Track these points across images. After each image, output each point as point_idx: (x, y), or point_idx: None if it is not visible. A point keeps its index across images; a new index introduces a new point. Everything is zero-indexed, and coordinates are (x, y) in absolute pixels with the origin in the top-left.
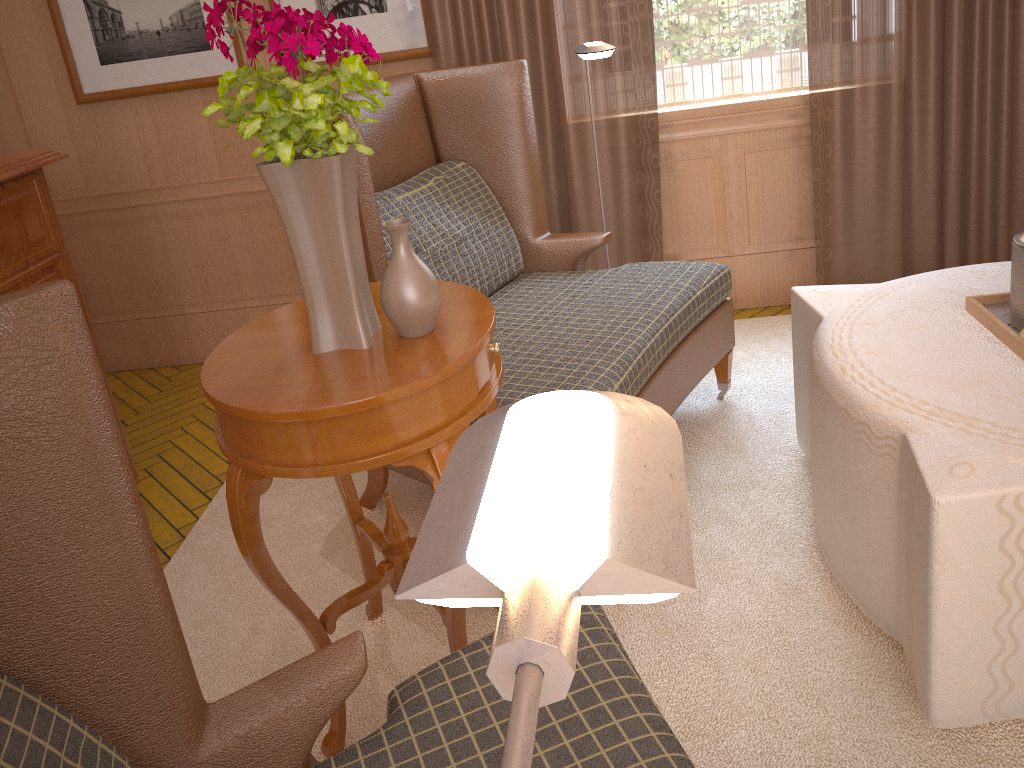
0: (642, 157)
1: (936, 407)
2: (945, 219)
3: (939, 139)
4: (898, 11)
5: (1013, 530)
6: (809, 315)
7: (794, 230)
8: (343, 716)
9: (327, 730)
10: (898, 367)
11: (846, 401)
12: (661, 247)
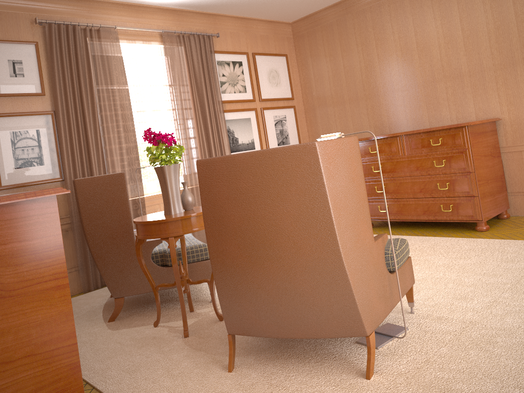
0: (138, 211)
1: None
2: None
3: None
4: None
5: None
6: None
7: None
8: (187, 323)
9: (177, 336)
10: None
11: None
12: None
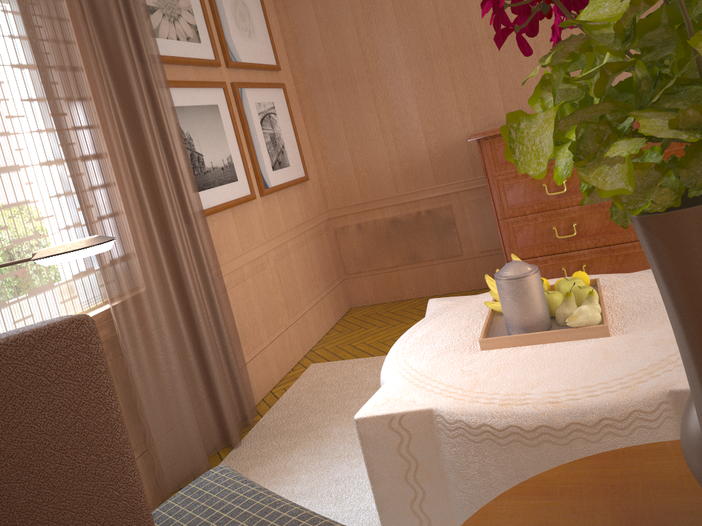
0: None
1: (640, 370)
2: (216, 383)
3: (187, 325)
4: (143, 229)
5: None
6: (407, 420)
7: None
8: None
9: None
10: (567, 377)
11: (597, 412)
12: None
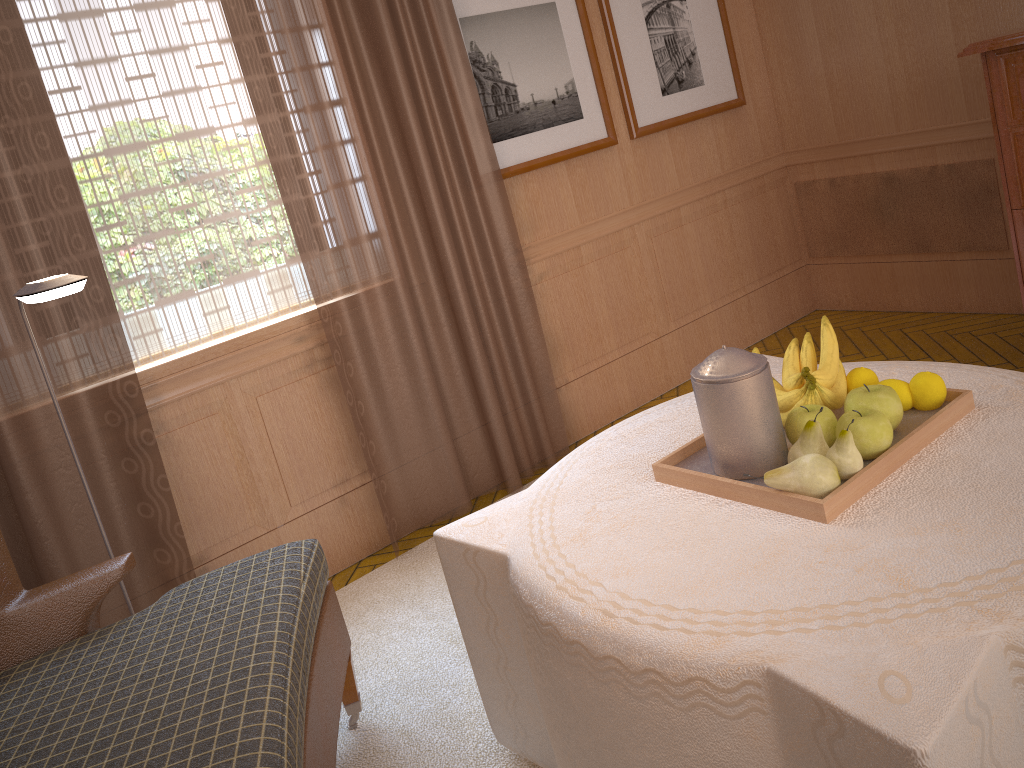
0: (127, 437)
1: (768, 611)
2: (487, 408)
3: (454, 328)
4: (380, 204)
5: (985, 739)
6: (481, 559)
7: (338, 471)
8: None
9: None
10: (669, 579)
11: (647, 657)
12: (186, 550)
